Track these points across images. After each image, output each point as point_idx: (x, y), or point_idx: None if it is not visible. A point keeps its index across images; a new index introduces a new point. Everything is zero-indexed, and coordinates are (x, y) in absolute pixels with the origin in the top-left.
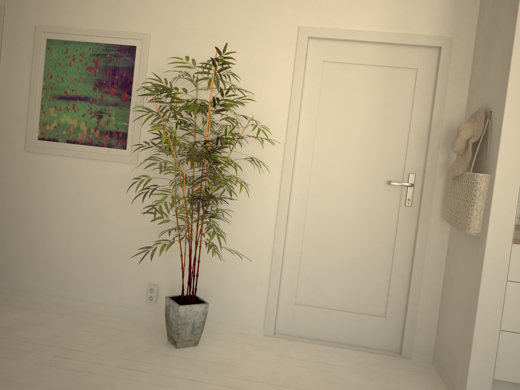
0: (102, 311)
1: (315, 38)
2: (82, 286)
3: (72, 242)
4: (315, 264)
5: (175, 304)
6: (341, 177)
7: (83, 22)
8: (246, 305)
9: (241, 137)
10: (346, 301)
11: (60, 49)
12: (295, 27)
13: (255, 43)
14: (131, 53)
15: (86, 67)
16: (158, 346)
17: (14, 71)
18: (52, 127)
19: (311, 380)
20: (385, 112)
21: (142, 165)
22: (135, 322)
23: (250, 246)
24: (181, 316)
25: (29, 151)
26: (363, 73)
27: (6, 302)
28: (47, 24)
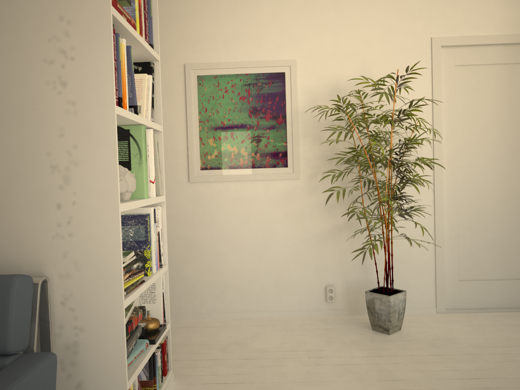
0: (285, 318)
1: (446, 46)
2: (261, 298)
3: (246, 260)
4: (471, 243)
5: (384, 295)
6: (483, 164)
7: (230, 56)
8: (416, 289)
9: (414, 141)
10: (502, 271)
11: (212, 83)
12: (428, 39)
13: (394, 57)
14: (281, 79)
15: (239, 97)
16: (373, 336)
17: (168, 110)
18: (213, 156)
19: (519, 338)
20: (514, 103)
21: (304, 179)
22: (325, 321)
23: (413, 236)
24: (392, 305)
25: (194, 182)
26: (490, 71)
27: (199, 325)
28: (195, 62)
